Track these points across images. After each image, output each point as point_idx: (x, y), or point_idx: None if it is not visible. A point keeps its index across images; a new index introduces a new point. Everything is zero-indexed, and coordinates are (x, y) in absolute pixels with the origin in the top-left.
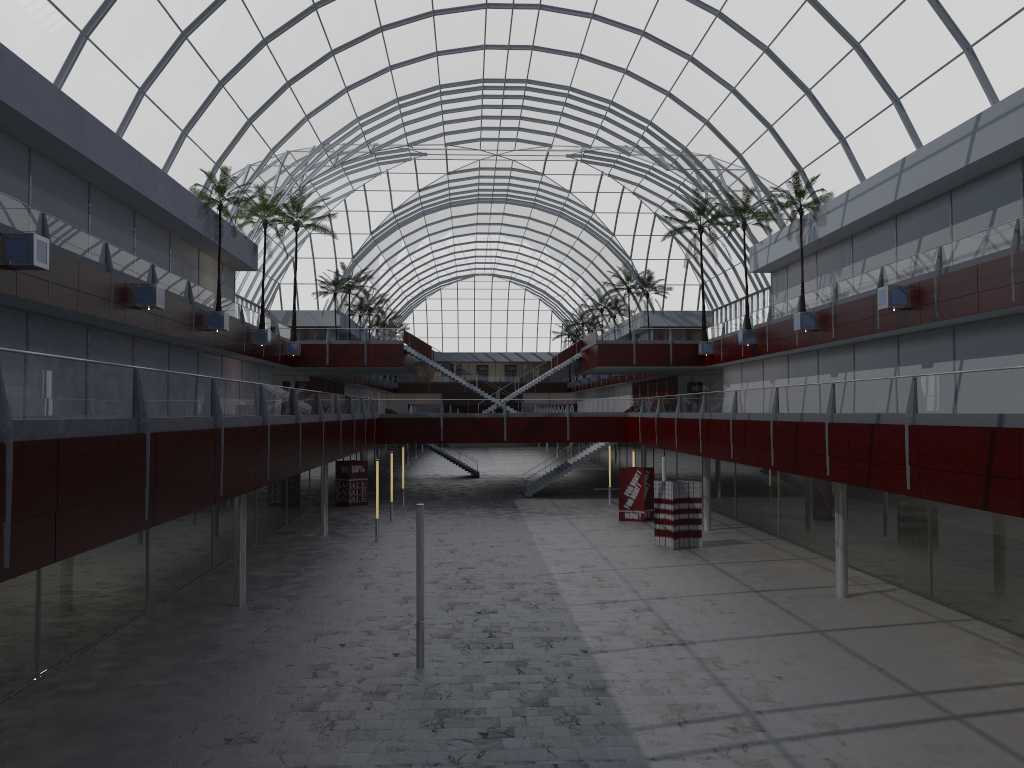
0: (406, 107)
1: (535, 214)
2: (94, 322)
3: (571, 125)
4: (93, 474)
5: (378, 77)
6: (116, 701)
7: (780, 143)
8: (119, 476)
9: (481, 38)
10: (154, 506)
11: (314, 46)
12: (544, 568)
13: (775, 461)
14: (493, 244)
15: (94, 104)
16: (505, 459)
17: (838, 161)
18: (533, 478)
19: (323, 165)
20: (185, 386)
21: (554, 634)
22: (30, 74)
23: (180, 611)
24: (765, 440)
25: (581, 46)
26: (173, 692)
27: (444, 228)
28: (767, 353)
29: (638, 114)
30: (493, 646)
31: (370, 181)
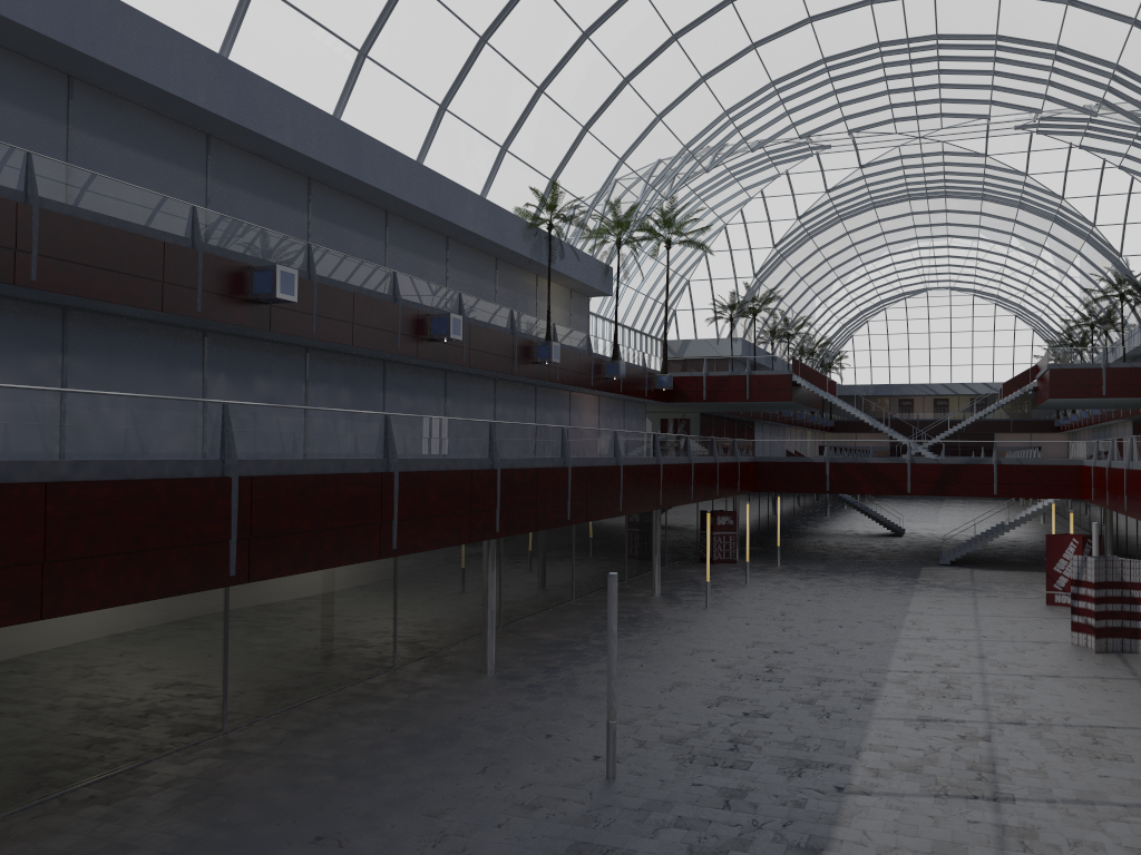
0: (786, 91)
1: (987, 208)
2: (386, 356)
3: (1009, 86)
4: (119, 522)
5: (740, 59)
6: (263, 770)
7: None
8: (174, 525)
9: None
10: (250, 559)
11: (649, 32)
12: (884, 662)
13: None
14: (941, 250)
15: (386, 126)
16: (955, 515)
17: None
18: (951, 541)
19: (691, 171)
20: (330, 423)
21: (818, 757)
22: (288, 100)
23: (424, 672)
24: None
25: None
26: (324, 768)
27: (872, 234)
28: None
29: (1097, 57)
30: (724, 763)
31: (768, 186)
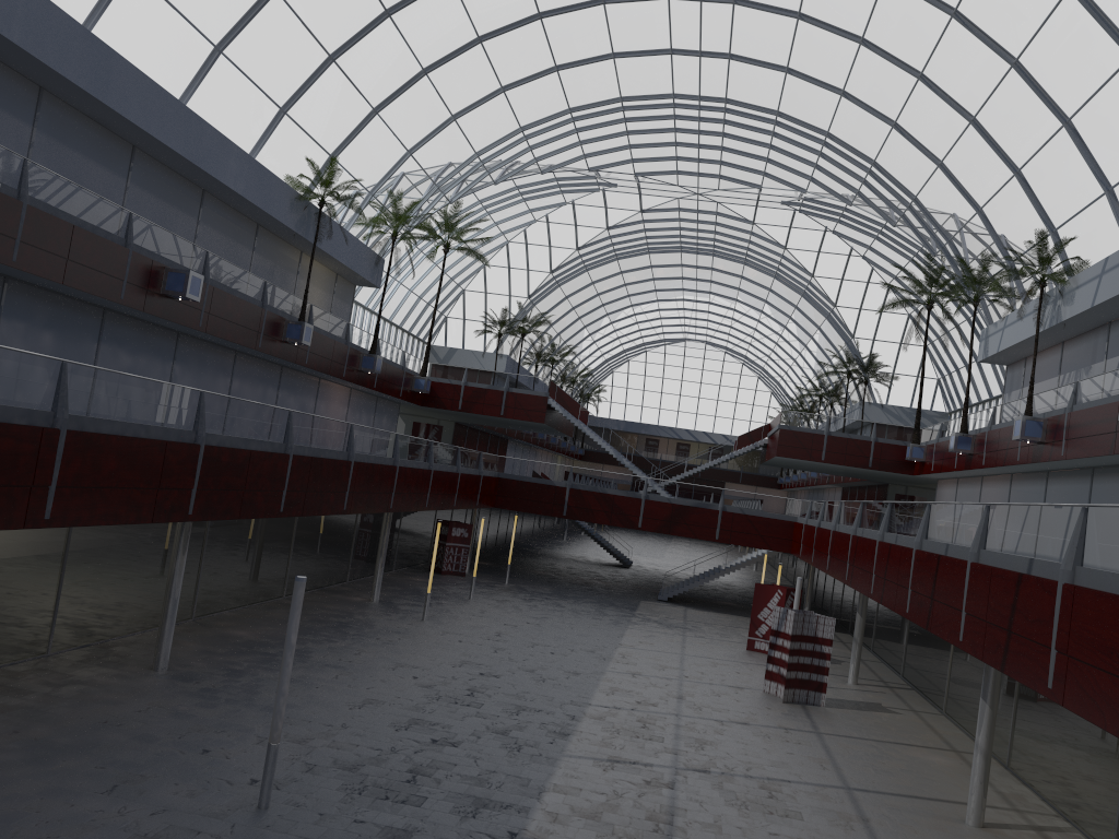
0: (582, 121)
1: (748, 272)
2: (106, 304)
3: (782, 162)
4: None
5: (542, 78)
6: None
7: (1029, 193)
8: None
9: (666, 39)
10: None
11: (454, 28)
12: (587, 695)
13: (910, 607)
14: (703, 305)
15: (148, 54)
16: (680, 553)
17: (1101, 219)
18: (671, 578)
19: (480, 179)
20: None
21: (499, 796)
22: None
23: (82, 663)
24: (905, 575)
25: (788, 57)
26: None
27: (643, 278)
28: (982, 467)
29: (859, 151)
30: (396, 797)
31: (553, 212)
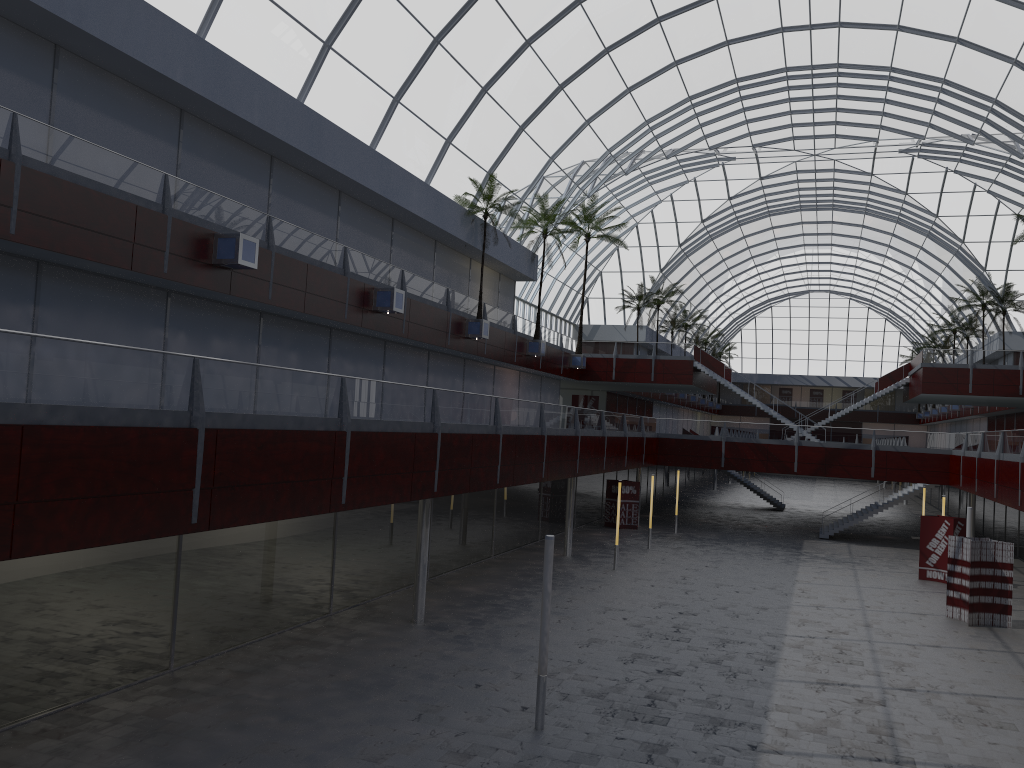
0: (700, 106)
1: (868, 221)
2: (333, 324)
3: (898, 113)
4: (91, 467)
5: (663, 74)
6: (209, 709)
7: None
8: (142, 472)
9: (776, 20)
10: (211, 508)
11: (584, 45)
12: (780, 627)
13: None
14: (825, 257)
15: (344, 114)
16: (827, 493)
17: None
18: (830, 517)
19: (612, 173)
20: (291, 382)
21: (730, 716)
22: (258, 82)
23: (358, 619)
24: None
25: (898, 15)
26: (267, 710)
27: (765, 240)
28: None
29: (978, 92)
30: (643, 718)
31: (677, 190)
